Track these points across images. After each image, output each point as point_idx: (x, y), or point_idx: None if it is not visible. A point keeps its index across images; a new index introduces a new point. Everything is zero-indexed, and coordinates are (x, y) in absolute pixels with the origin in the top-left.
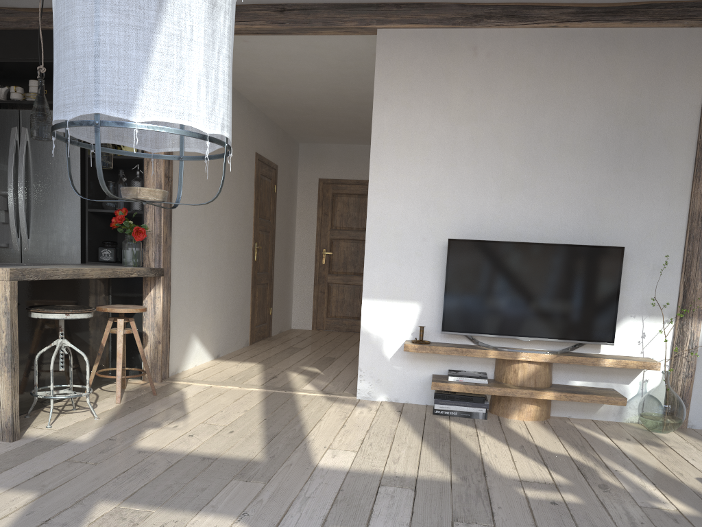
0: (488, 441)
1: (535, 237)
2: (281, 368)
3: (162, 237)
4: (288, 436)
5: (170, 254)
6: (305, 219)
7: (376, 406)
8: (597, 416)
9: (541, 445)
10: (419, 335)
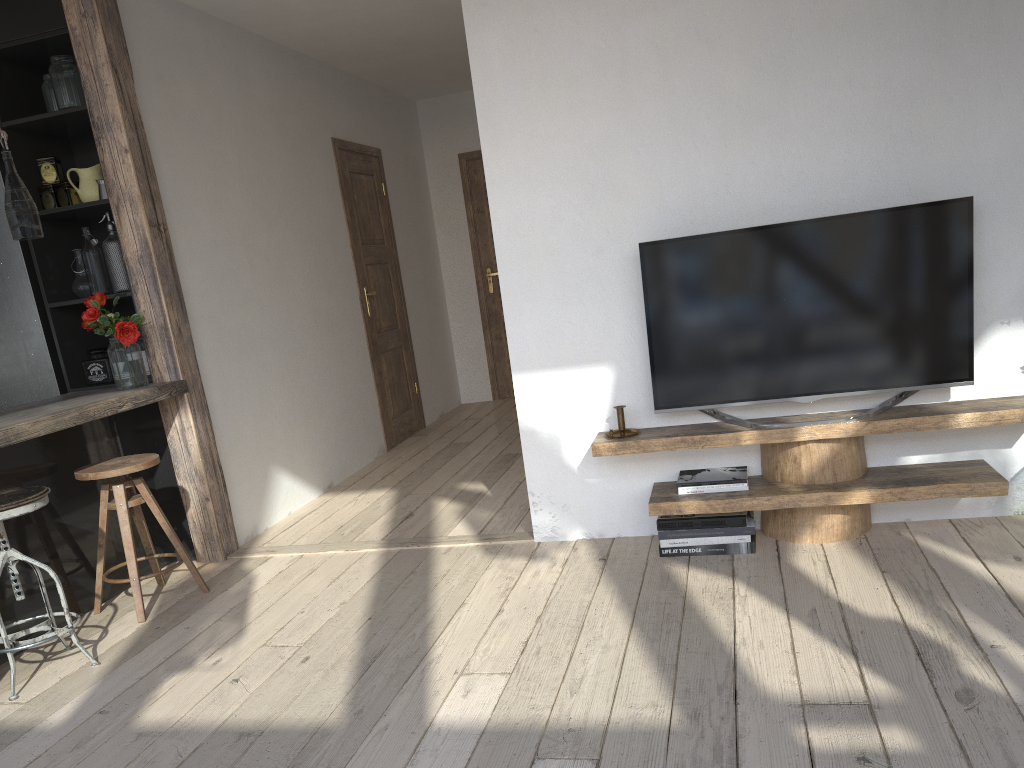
0: (752, 608)
1: (799, 208)
2: (425, 493)
3: (170, 328)
4: (399, 653)
5: (193, 353)
6: (449, 226)
7: (564, 554)
8: (958, 512)
9: (851, 602)
10: (618, 422)
